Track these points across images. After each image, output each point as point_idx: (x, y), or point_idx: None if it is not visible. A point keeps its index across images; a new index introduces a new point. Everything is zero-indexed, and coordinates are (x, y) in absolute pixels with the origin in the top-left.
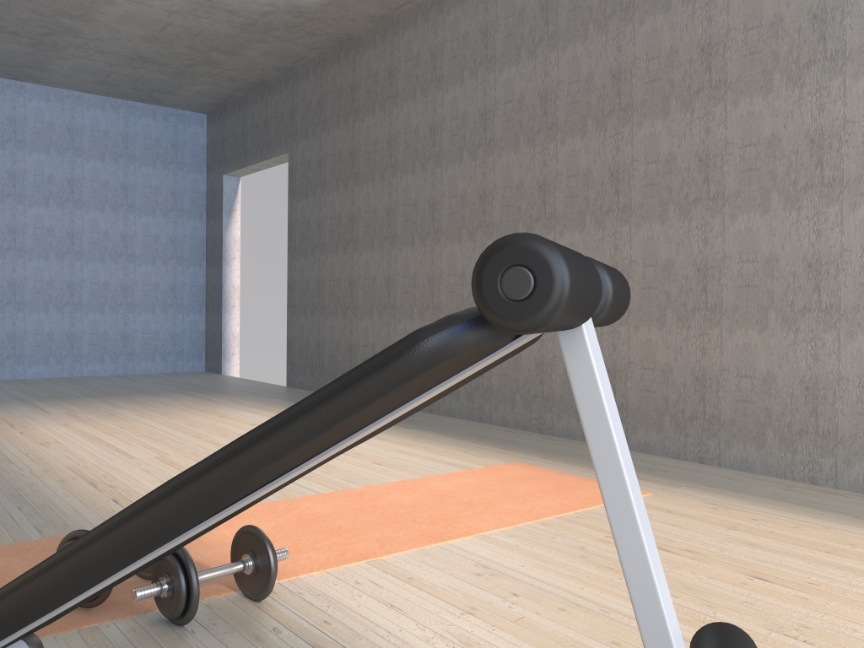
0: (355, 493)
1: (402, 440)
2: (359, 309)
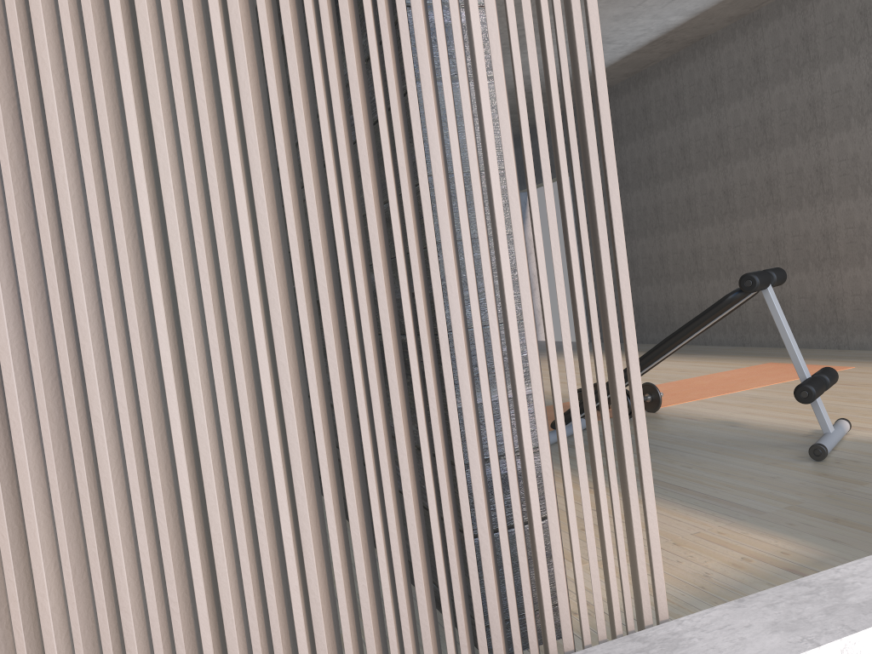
0: (676, 382)
1: (692, 360)
2: (641, 279)
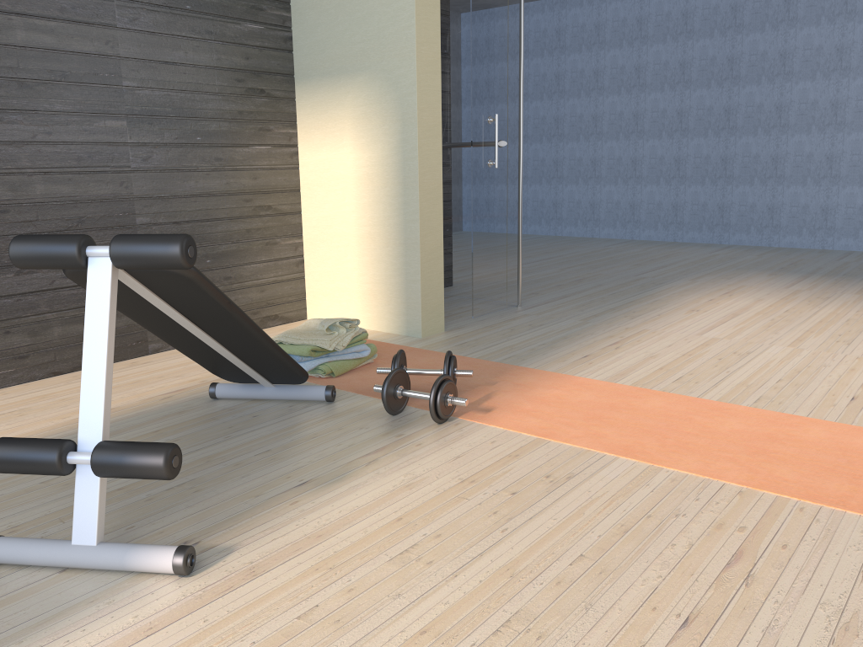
0: (719, 407)
1: None
2: None
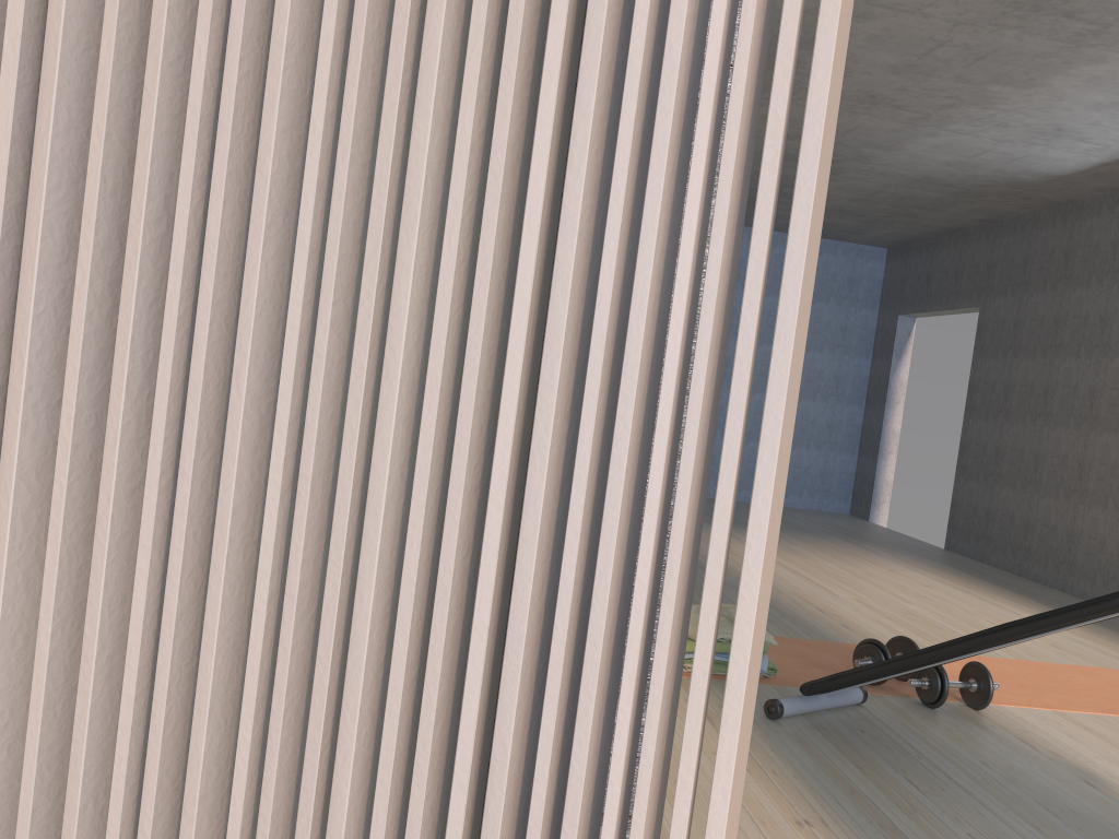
0: (1036, 665)
1: (1080, 631)
2: (1042, 486)
